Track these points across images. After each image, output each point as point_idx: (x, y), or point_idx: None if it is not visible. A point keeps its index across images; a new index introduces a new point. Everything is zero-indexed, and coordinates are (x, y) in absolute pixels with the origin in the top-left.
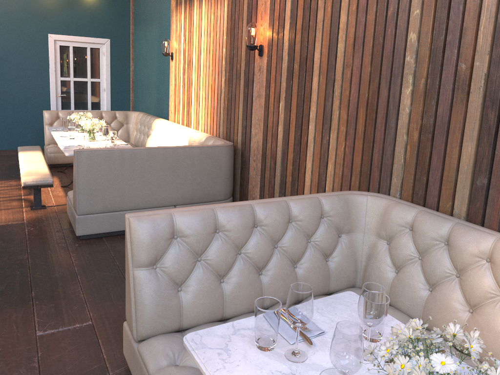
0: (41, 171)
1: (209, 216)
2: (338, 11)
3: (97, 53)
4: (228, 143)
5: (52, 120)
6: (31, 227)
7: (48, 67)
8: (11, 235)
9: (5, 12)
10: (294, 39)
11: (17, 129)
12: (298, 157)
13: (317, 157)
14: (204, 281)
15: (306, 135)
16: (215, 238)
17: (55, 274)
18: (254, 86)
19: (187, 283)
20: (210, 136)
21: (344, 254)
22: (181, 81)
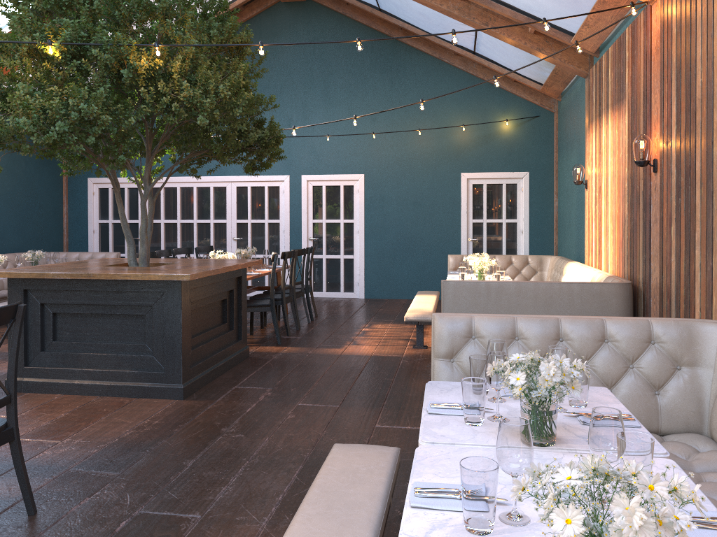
0: (425, 309)
1: (507, 322)
2: (711, 110)
3: (513, 189)
4: (622, 281)
5: (456, 265)
6: (405, 360)
7: (460, 208)
8: (387, 363)
9: (420, 155)
10: (680, 147)
11: (426, 277)
12: (688, 292)
13: (703, 290)
14: None
15: (693, 263)
16: (512, 344)
17: (409, 394)
18: (651, 209)
19: None
20: (609, 276)
21: (680, 389)
22: (593, 213)
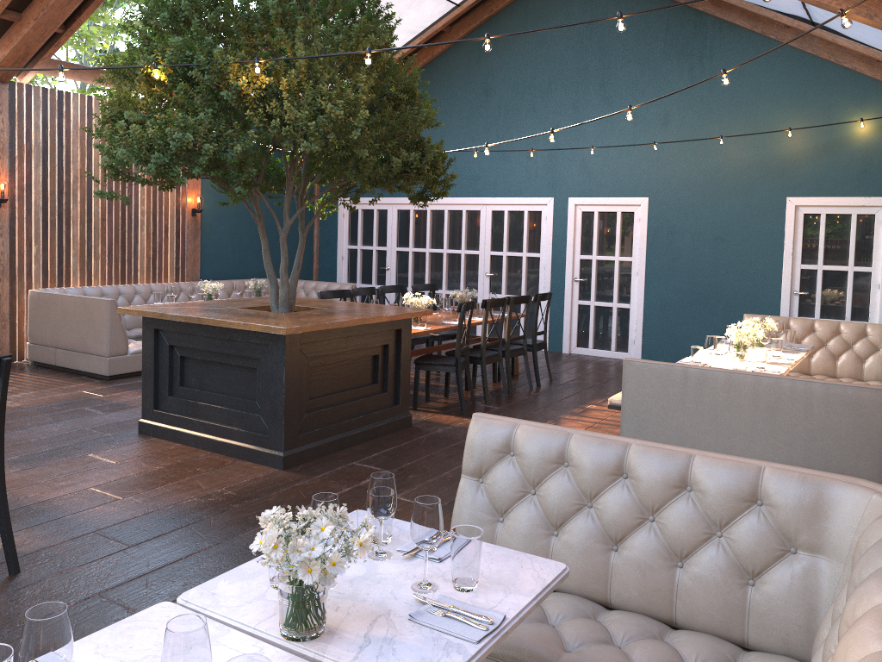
0: None
1: (555, 440)
2: None
3: (869, 223)
4: None
5: None
6: None
7: (782, 248)
8: None
9: (727, 172)
10: None
11: None
12: None
13: None
14: (524, 519)
15: None
16: (557, 471)
17: None
18: None
19: (508, 515)
20: None
21: (783, 585)
22: None
